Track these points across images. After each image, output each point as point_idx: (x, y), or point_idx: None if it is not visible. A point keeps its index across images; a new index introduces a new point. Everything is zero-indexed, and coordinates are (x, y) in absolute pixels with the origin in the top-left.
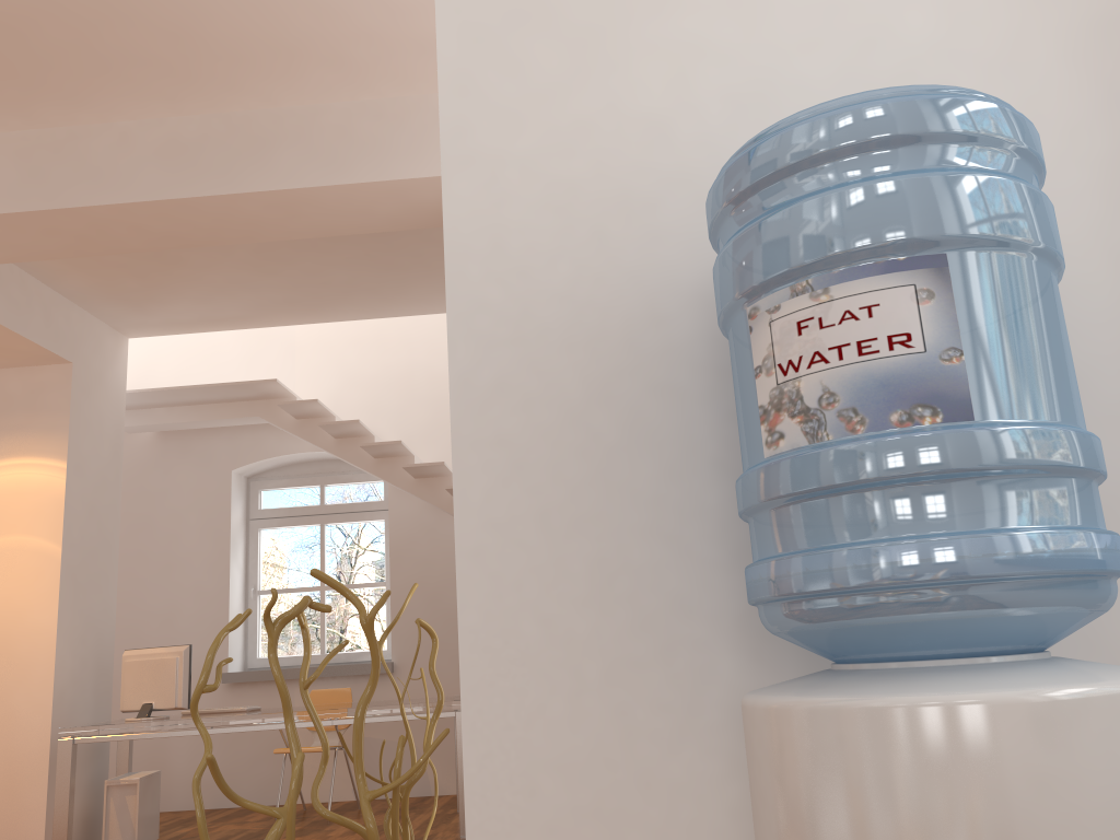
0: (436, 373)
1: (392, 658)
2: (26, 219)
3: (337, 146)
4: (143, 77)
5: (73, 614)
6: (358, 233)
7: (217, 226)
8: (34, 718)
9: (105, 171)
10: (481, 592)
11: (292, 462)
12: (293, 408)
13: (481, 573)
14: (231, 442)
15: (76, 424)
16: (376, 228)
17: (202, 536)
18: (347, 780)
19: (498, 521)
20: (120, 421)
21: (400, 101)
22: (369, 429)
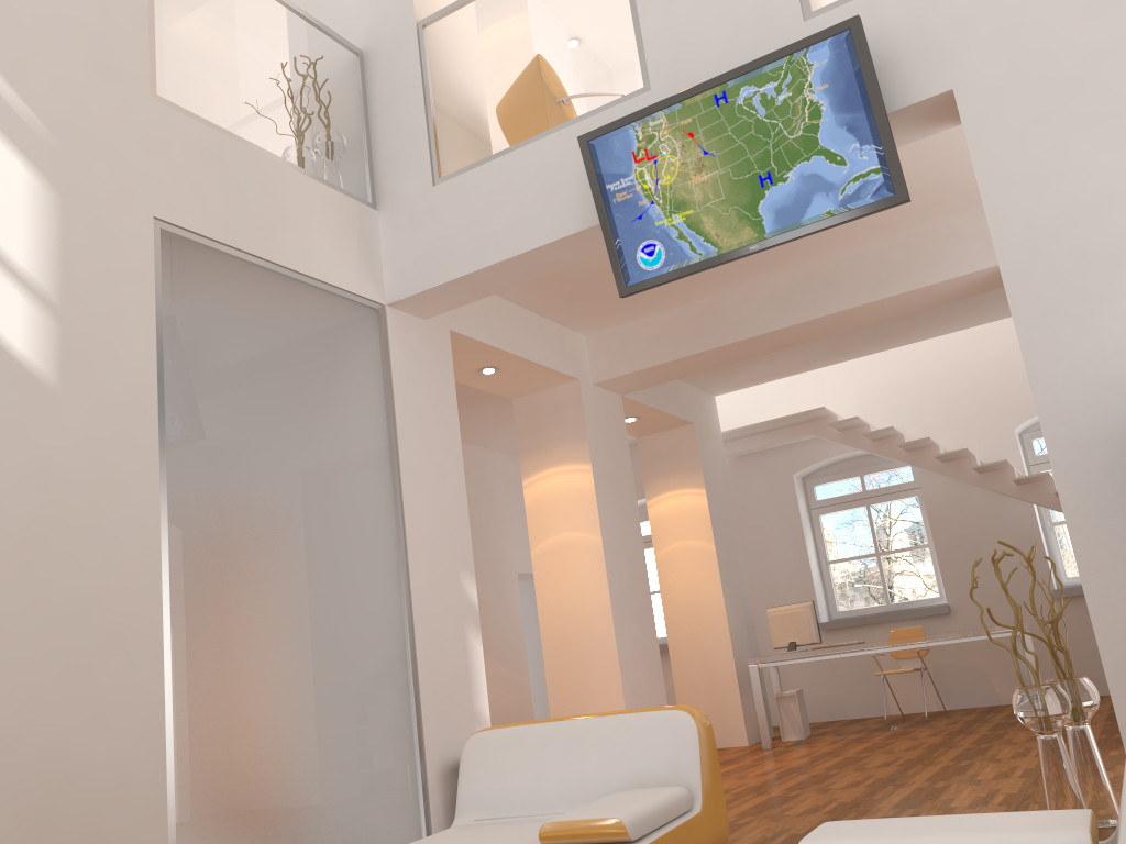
0: (939, 375)
1: (946, 602)
2: (697, 356)
3: (880, 272)
4: (759, 264)
5: (728, 587)
6: (895, 317)
7: (805, 334)
8: (722, 655)
9: (738, 319)
10: (1080, 541)
11: (834, 461)
12: (839, 425)
13: (1079, 535)
14: (787, 454)
15: (703, 463)
16: (908, 311)
17: (781, 526)
18: (929, 696)
19: (1081, 515)
20: (722, 455)
21: (916, 233)
22: (899, 431)
